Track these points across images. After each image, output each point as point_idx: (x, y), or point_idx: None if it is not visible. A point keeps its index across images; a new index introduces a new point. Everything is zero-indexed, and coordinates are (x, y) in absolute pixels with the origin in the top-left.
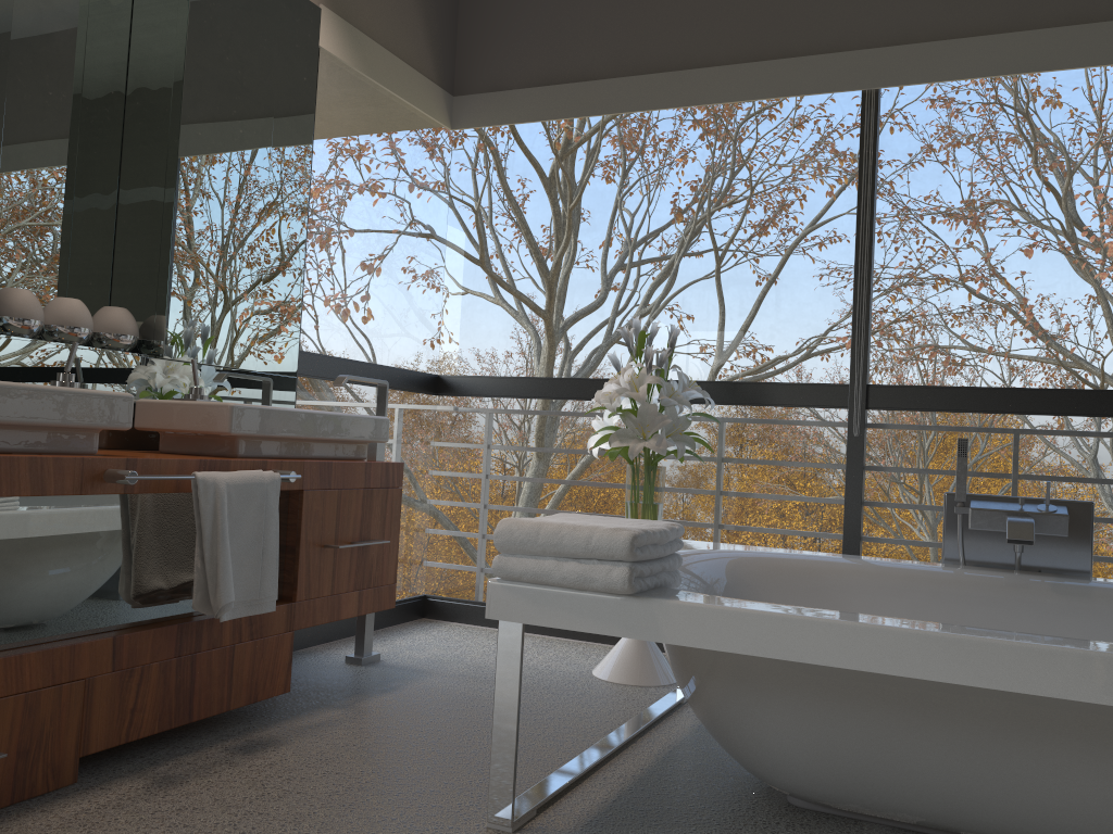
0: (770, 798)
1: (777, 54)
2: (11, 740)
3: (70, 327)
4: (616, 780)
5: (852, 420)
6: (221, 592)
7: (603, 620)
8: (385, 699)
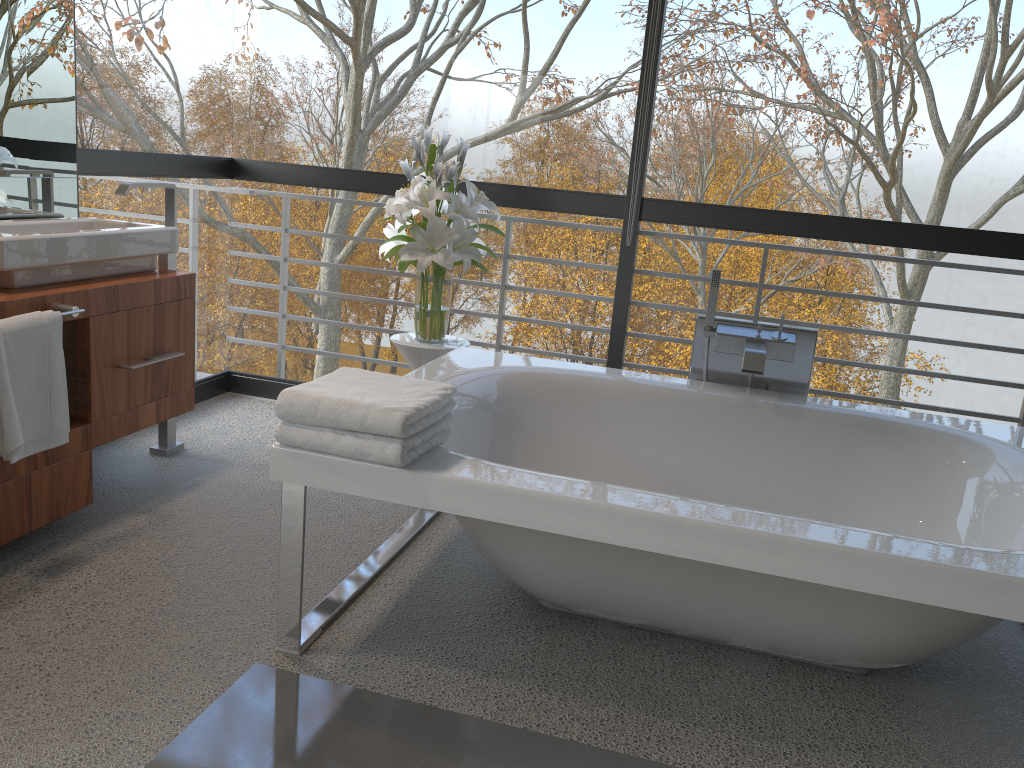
0: (525, 599)
1: None
2: None
3: None
4: (396, 586)
5: (626, 231)
6: (8, 438)
7: (378, 487)
8: (188, 500)
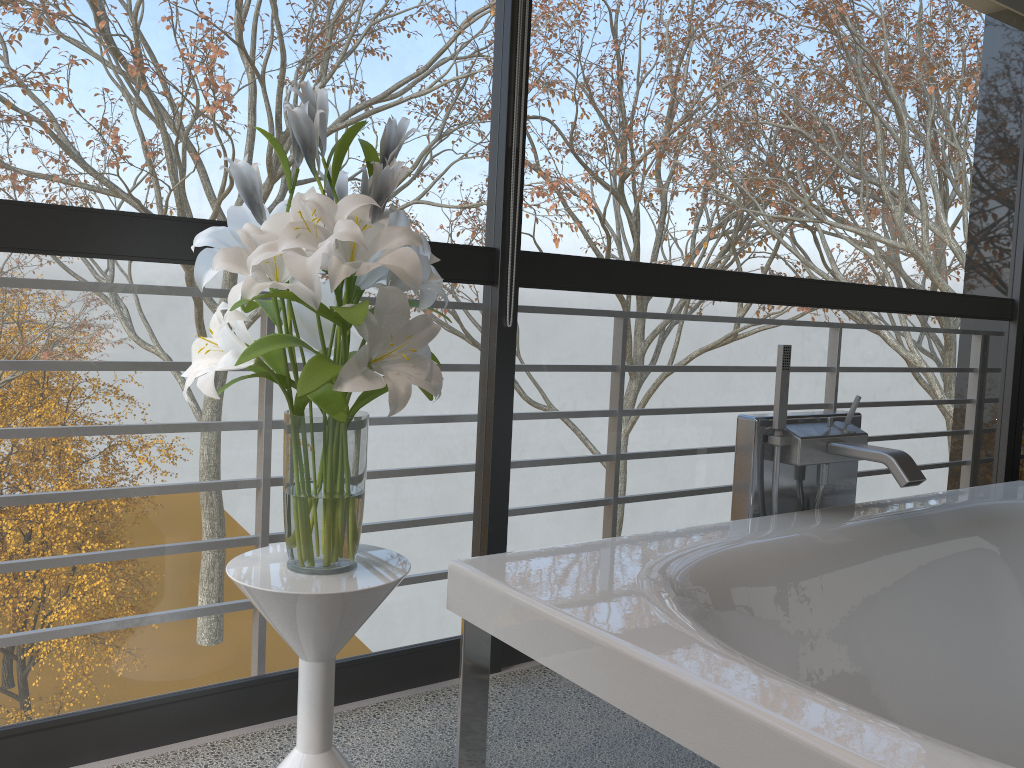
0: None
1: None
2: None
3: None
4: None
5: (504, 304)
6: None
7: None
8: None
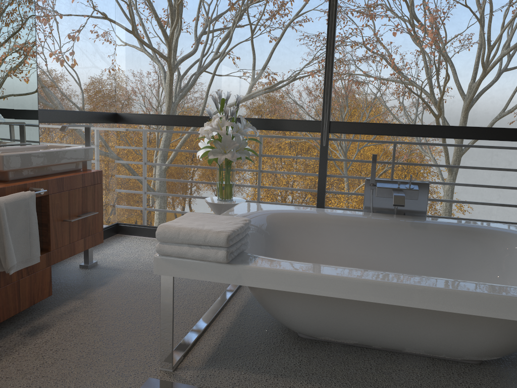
0: (290, 333)
1: None
2: None
3: None
4: (219, 331)
5: (322, 138)
6: (8, 261)
7: (214, 275)
8: (102, 291)
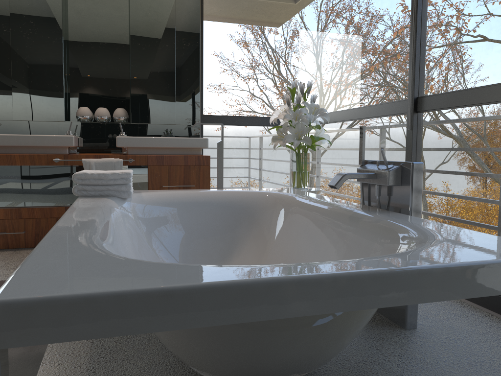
0: None
1: None
2: (32, 230)
3: (98, 116)
4: None
5: (408, 120)
6: None
7: None
8: None
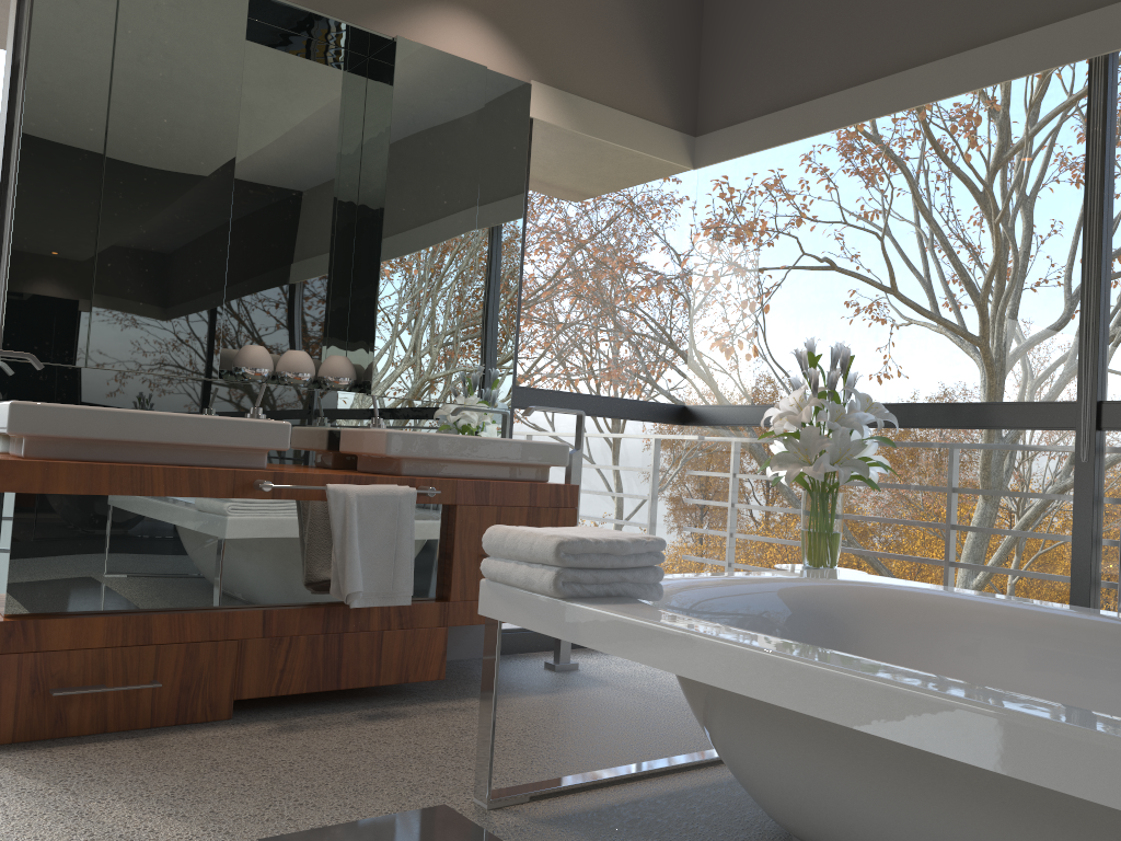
0: (779, 833)
1: (993, 37)
2: (175, 676)
3: (292, 373)
4: (646, 790)
5: (1080, 444)
6: (347, 582)
7: (544, 620)
8: (534, 699)
